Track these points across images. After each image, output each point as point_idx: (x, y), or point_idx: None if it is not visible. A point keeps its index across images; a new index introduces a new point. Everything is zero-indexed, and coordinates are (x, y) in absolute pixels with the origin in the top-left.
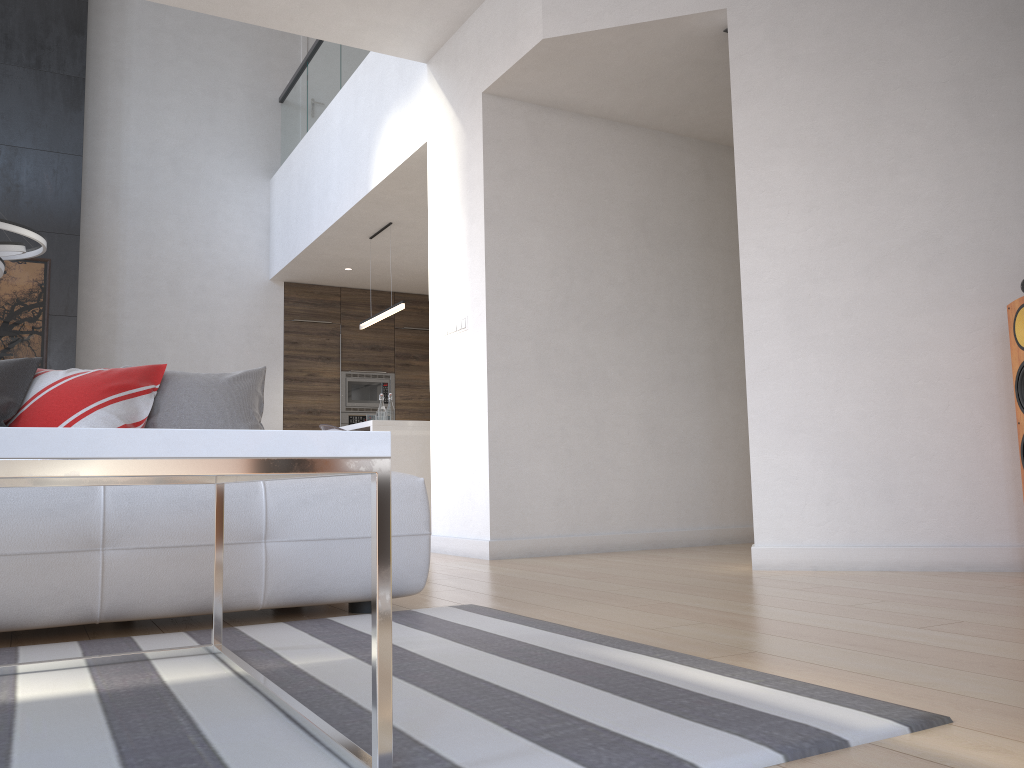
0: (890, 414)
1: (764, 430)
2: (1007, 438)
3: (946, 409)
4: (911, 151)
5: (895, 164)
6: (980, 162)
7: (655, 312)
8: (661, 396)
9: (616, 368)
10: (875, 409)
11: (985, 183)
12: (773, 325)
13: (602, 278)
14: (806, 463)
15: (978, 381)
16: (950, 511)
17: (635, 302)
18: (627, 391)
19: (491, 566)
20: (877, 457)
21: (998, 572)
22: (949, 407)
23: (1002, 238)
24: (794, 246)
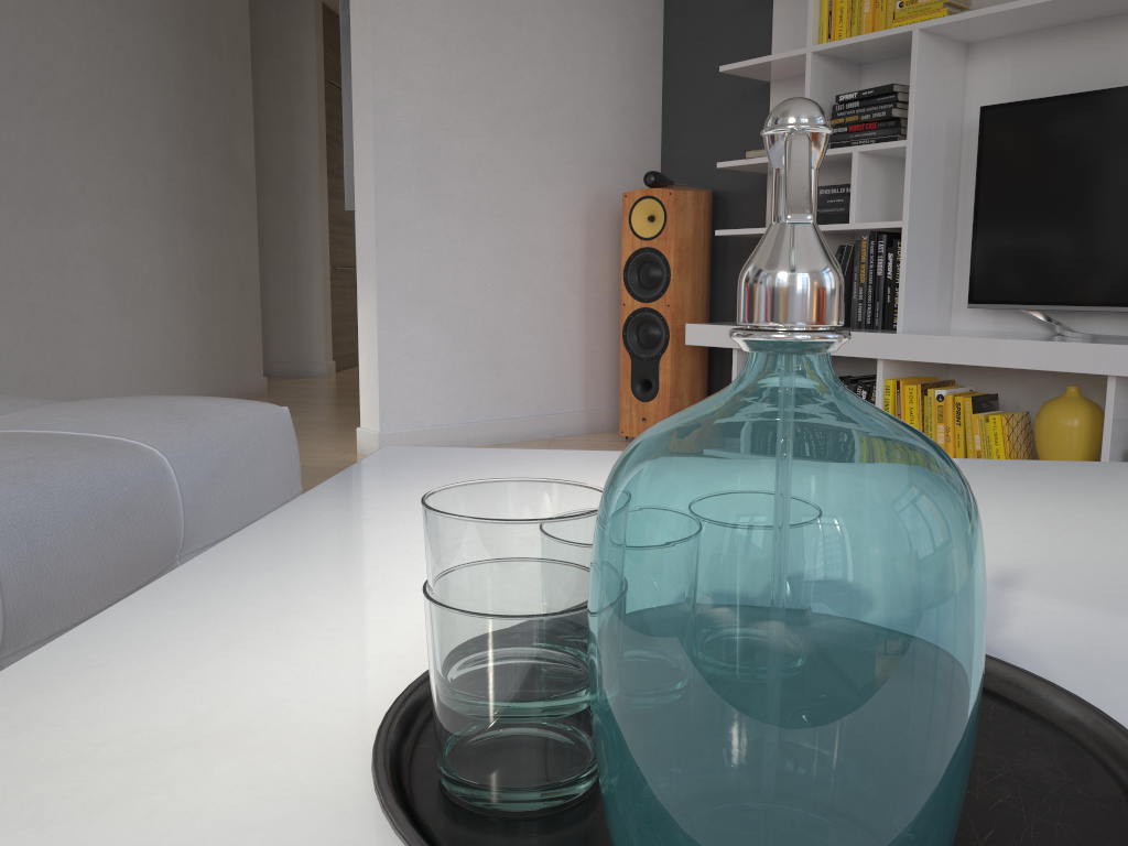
0: (503, 287)
1: (392, 299)
2: (584, 314)
3: (545, 284)
4: (534, 4)
5: (521, 14)
6: (583, 36)
7: (114, 106)
8: (123, 227)
9: (77, 184)
10: (492, 281)
11: (585, 59)
12: (405, 175)
13: (57, 42)
14: (431, 337)
15: (568, 258)
16: (542, 383)
17: (93, 87)
18: (90, 218)
19: None
20: (491, 331)
21: (575, 436)
22: (547, 282)
23: (593, 119)
24: (428, 83)
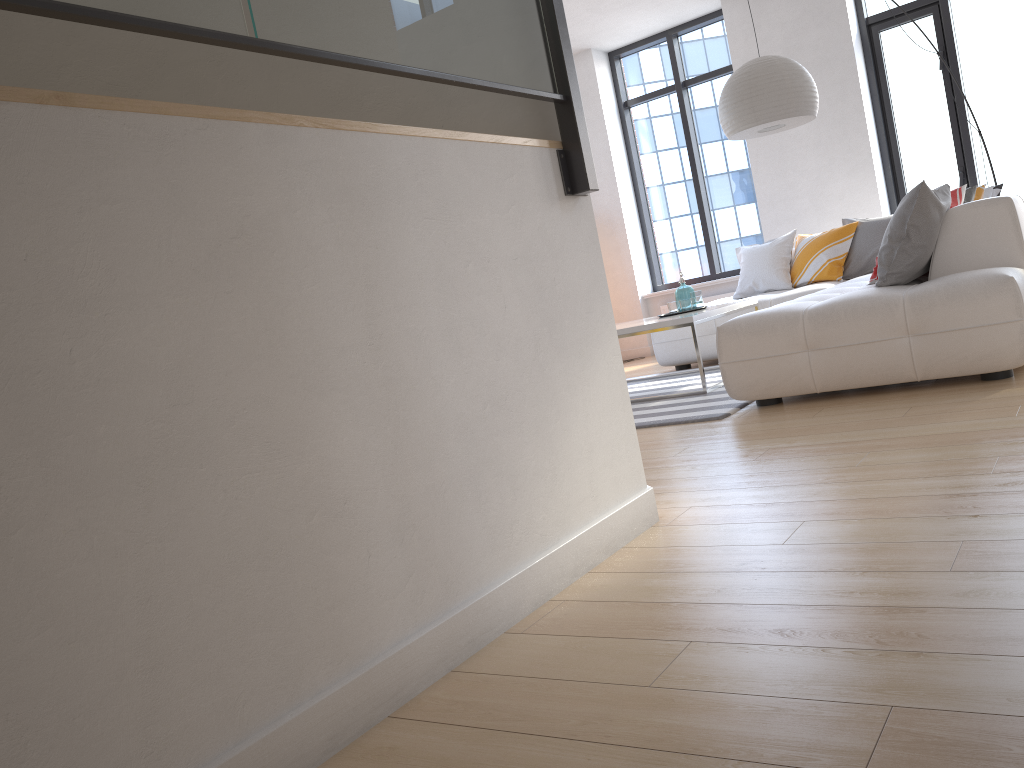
0: None
1: None
2: None
3: None
4: None
5: None
6: None
7: None
8: None
9: None
10: None
11: None
12: None
13: None
14: None
15: None
16: None
17: None
18: None
19: (1014, 426)
20: None
21: None
22: None
23: None
24: None
